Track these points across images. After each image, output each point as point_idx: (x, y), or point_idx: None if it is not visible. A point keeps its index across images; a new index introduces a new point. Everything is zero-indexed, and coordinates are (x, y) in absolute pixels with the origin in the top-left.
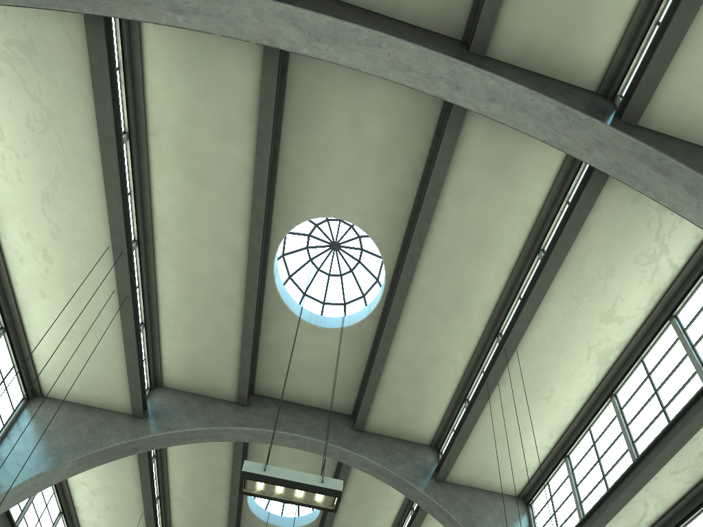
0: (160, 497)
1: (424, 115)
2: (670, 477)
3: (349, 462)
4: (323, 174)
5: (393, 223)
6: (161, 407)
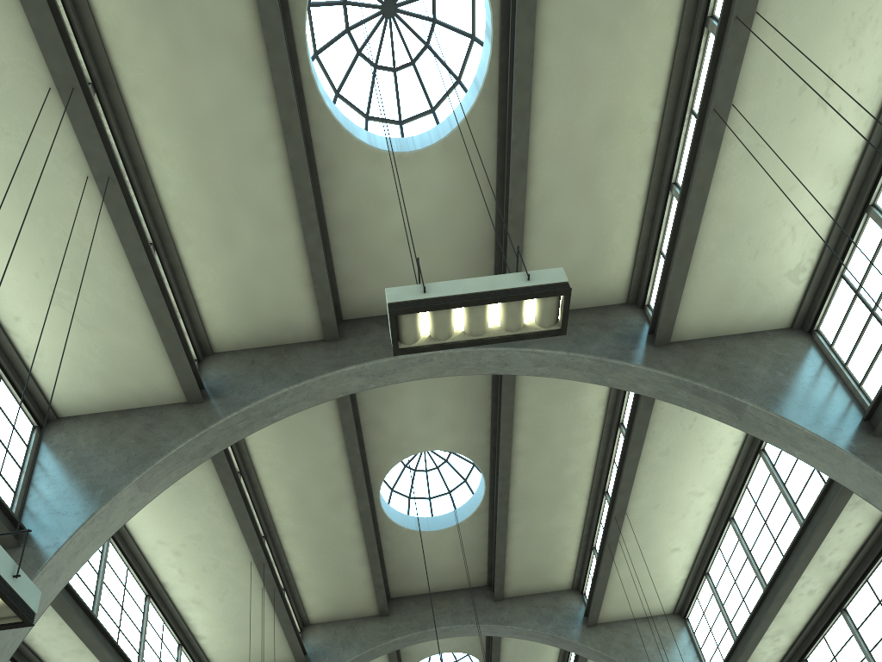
0: (267, 537)
1: None
2: None
3: (514, 369)
4: None
5: None
6: (222, 379)
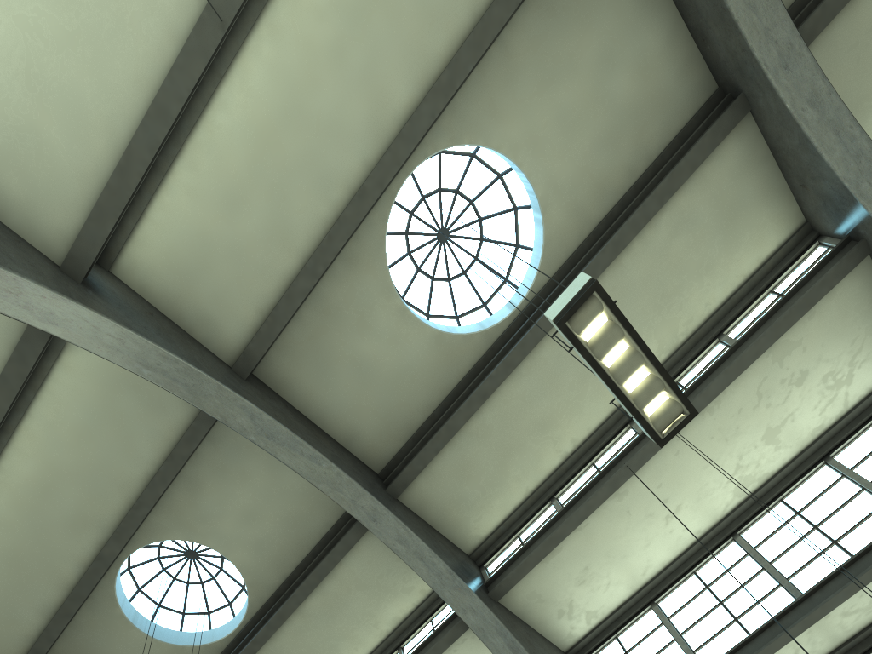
0: None
1: (676, 109)
2: (838, 618)
3: (378, 529)
4: (538, 98)
5: (577, 220)
6: (111, 292)
